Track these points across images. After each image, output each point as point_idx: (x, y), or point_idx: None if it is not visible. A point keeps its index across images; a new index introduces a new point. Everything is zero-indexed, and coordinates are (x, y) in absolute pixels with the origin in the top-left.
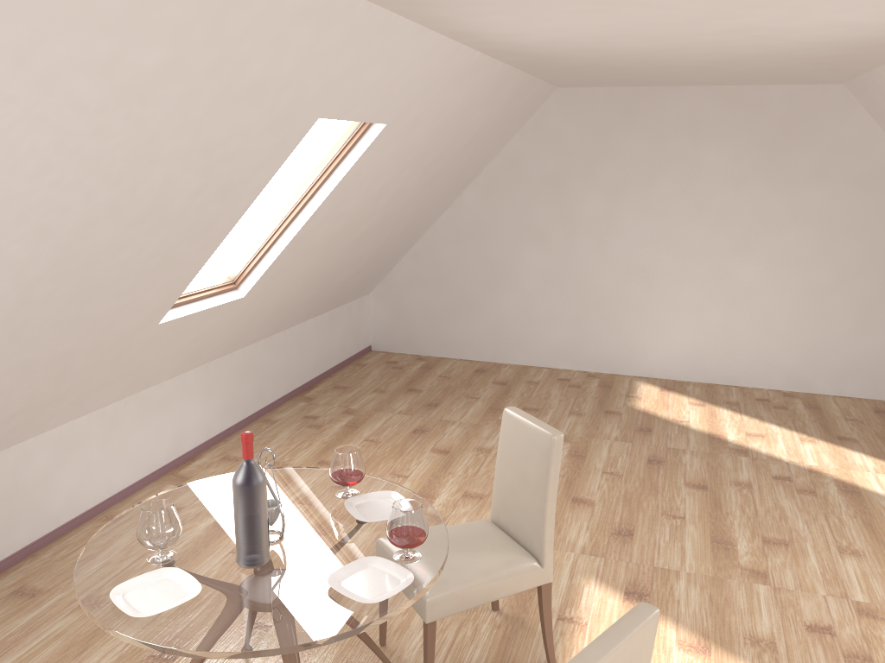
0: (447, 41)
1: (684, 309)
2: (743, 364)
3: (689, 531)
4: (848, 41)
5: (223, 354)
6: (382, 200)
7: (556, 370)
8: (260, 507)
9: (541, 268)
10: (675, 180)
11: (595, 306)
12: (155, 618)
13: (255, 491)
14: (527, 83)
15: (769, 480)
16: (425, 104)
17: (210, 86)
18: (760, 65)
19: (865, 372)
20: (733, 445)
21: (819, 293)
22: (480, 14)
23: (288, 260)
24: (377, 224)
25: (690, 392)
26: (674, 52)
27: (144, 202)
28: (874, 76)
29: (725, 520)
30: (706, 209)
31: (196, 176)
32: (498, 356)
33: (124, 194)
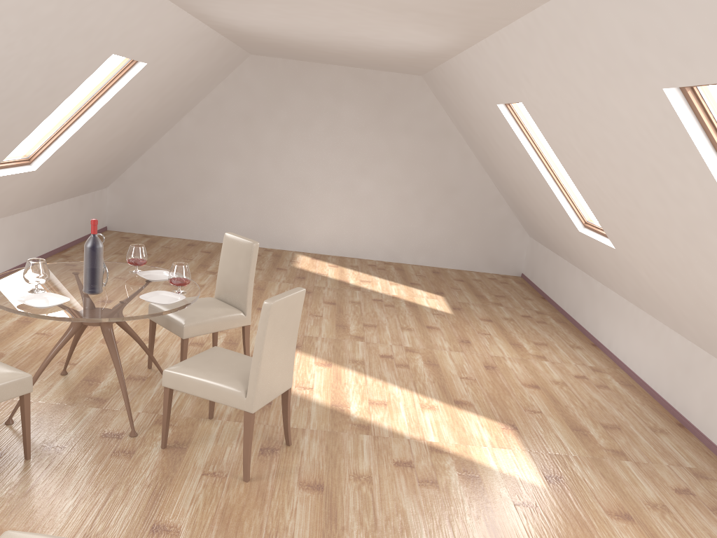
0: (190, 17)
1: (327, 208)
2: (362, 244)
3: (324, 321)
4: (412, 51)
5: (8, 214)
6: (132, 115)
7: None
8: (100, 260)
9: (236, 176)
10: (324, 124)
11: (271, 203)
12: (48, 309)
13: (98, 251)
14: (232, 49)
15: (370, 301)
16: (171, 54)
17: (67, 28)
18: (373, 58)
19: (429, 250)
20: (352, 286)
21: (406, 201)
22: (217, 7)
23: (68, 148)
24: (125, 133)
25: (330, 260)
26: (324, 43)
27: (11, 91)
28: (433, 73)
29: (344, 317)
30: (342, 144)
31: (41, 79)
32: (203, 237)
33: (4, 84)
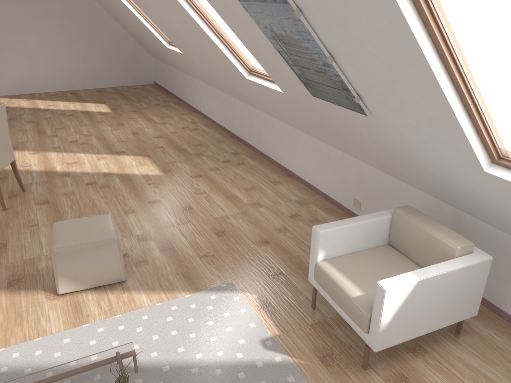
0: None
1: (9, 61)
2: (43, 82)
3: (29, 132)
4: None
5: None
6: None
7: None
8: None
9: None
10: None
11: None
12: None
13: None
14: None
15: (57, 115)
16: None
17: None
18: None
19: (91, 78)
20: (43, 109)
21: (65, 47)
22: None
23: None
24: None
25: (23, 97)
26: None
27: None
28: None
29: (42, 127)
30: (6, 13)
31: None
32: None
33: None
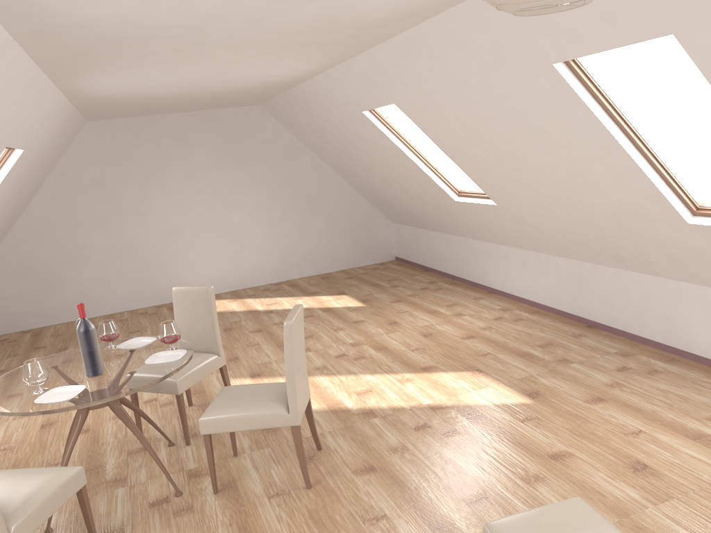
0: (60, 95)
1: (206, 249)
2: (249, 274)
3: (265, 347)
4: (272, 82)
5: None
6: (1, 208)
7: (134, 310)
8: (97, 341)
9: (105, 244)
10: (180, 171)
11: (149, 260)
12: (73, 400)
13: (93, 332)
14: (77, 119)
15: None
16: (40, 136)
17: None
18: (224, 97)
19: (311, 260)
20: (263, 311)
21: (277, 222)
22: (102, 79)
23: None
24: None
25: (225, 297)
26: (185, 93)
27: None
28: (277, 99)
29: (279, 338)
30: (204, 185)
31: None
32: (87, 314)
33: None
